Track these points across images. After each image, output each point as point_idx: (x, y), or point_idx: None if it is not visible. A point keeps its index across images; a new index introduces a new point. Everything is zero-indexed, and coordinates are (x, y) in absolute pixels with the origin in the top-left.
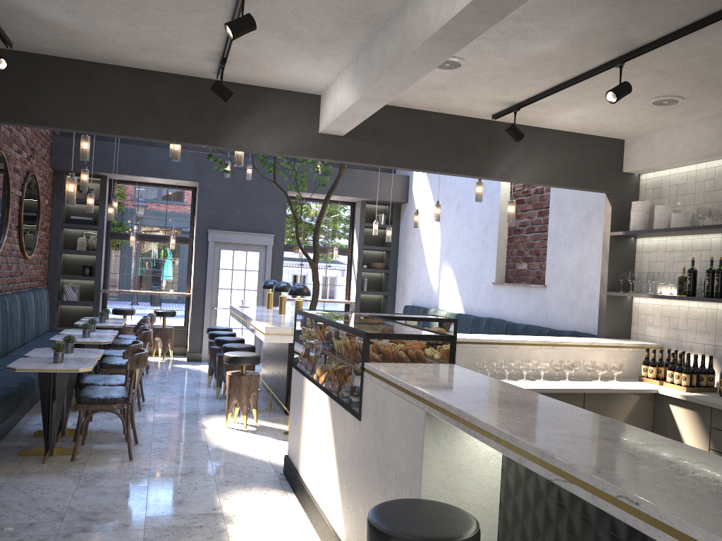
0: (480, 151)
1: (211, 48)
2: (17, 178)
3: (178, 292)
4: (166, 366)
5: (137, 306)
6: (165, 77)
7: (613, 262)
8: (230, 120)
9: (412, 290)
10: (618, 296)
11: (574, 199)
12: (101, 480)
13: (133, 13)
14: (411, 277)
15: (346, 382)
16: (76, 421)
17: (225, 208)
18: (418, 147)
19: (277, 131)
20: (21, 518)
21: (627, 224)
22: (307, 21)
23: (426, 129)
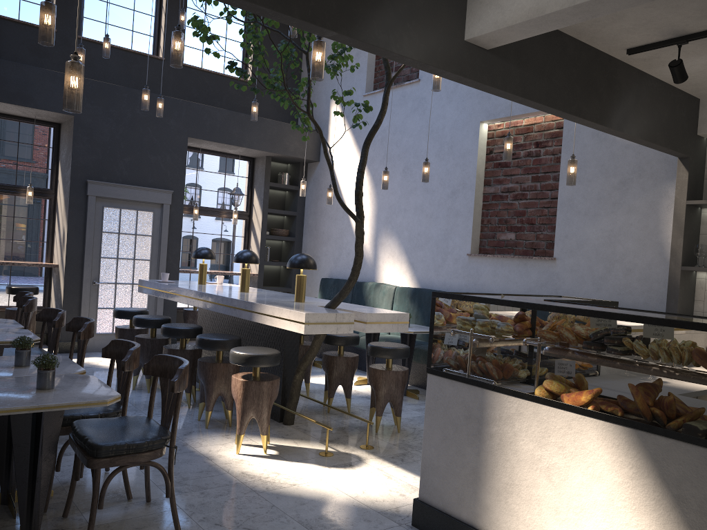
0: (603, 94)
1: None
2: None
3: (35, 262)
4: None
5: None
6: None
7: (686, 234)
8: None
9: (330, 261)
10: (688, 271)
11: (601, 164)
12: None
13: None
14: (327, 247)
15: None
16: None
17: (110, 153)
18: (554, 79)
19: (421, 28)
20: None
21: (697, 192)
22: None
23: (561, 57)
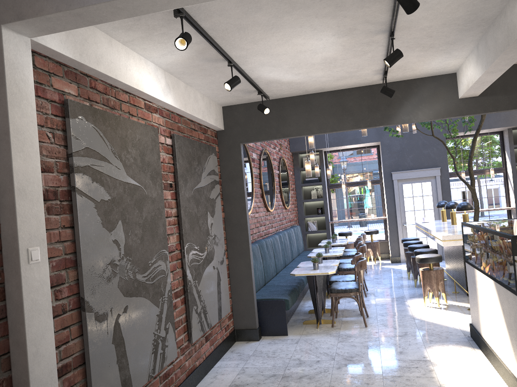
0: None
1: (377, 68)
2: (275, 163)
3: (378, 217)
4: (377, 267)
5: (352, 229)
6: (351, 90)
7: None
8: (395, 106)
9: None
10: None
11: None
12: (350, 338)
13: (329, 65)
14: None
15: (504, 270)
16: (329, 304)
17: (401, 155)
18: None
19: (428, 105)
20: (312, 357)
21: None
22: (436, 37)
23: None
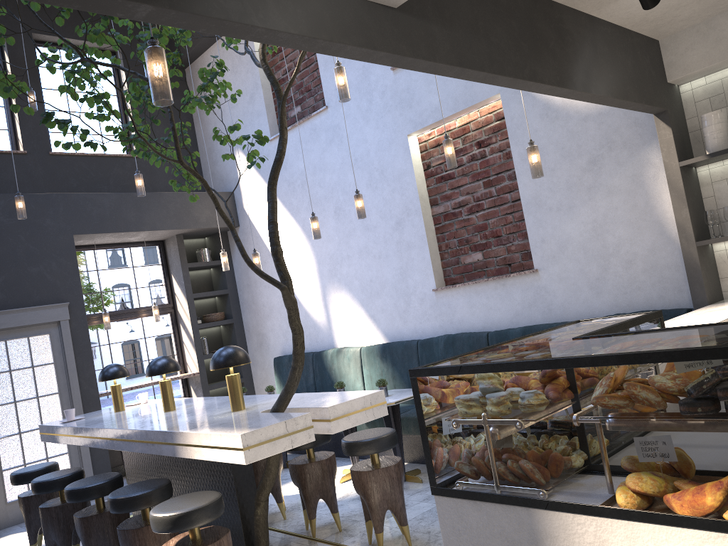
0: (555, 48)
1: None
2: None
3: None
4: None
5: None
6: None
7: (689, 202)
8: None
9: (279, 335)
10: (704, 246)
11: (561, 147)
12: None
13: None
14: (272, 320)
15: None
16: None
17: None
18: (492, 37)
19: None
20: None
21: (686, 150)
22: None
23: (494, 8)
